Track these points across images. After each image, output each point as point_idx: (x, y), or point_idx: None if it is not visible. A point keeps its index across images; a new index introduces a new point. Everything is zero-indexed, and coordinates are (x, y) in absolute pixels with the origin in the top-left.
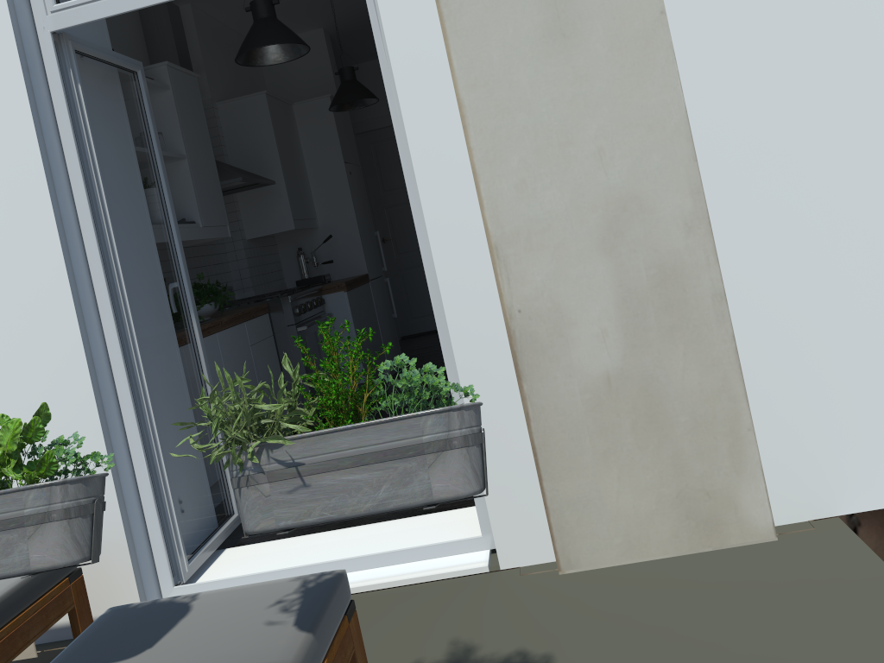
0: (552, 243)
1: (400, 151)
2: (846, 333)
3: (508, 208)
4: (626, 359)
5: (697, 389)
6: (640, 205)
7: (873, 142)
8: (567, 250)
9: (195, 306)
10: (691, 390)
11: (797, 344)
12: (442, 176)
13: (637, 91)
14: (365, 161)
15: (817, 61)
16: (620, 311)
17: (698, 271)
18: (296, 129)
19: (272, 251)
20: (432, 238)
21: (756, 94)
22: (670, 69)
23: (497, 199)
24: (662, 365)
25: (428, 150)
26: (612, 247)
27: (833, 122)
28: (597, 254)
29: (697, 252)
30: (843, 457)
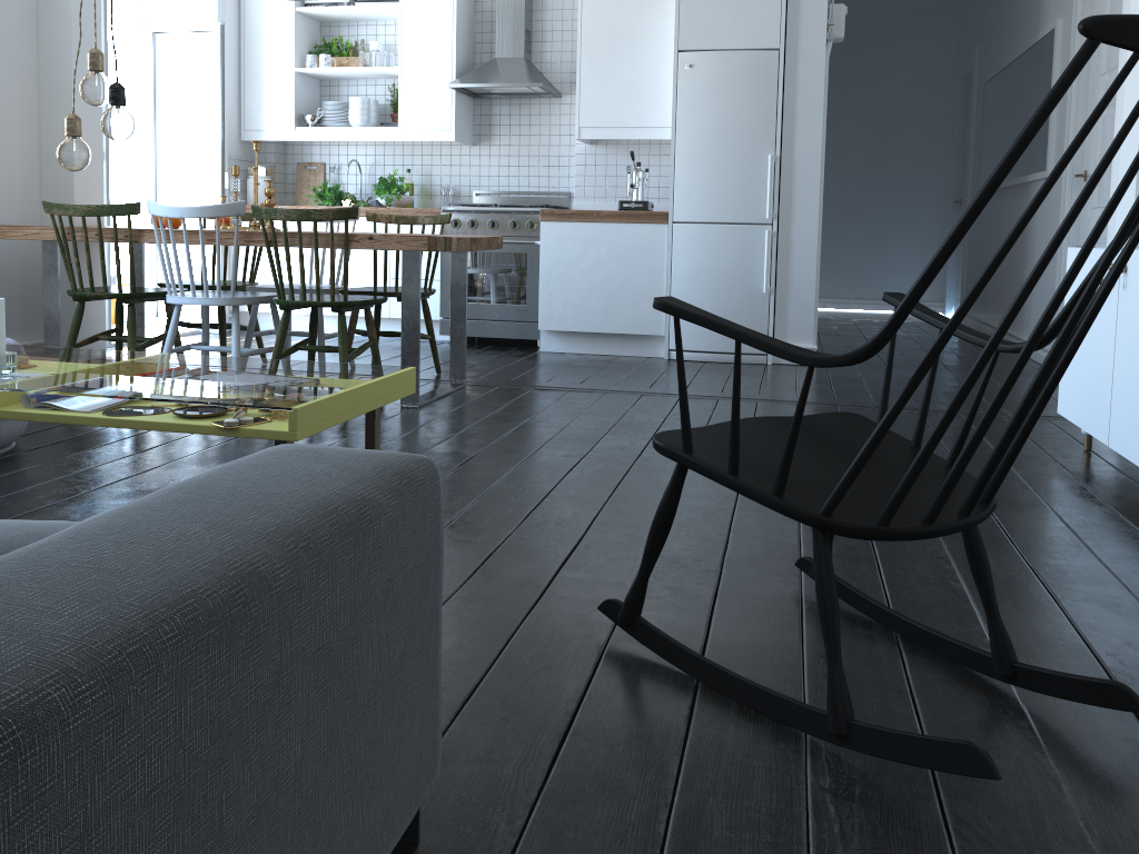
0: None
1: None
2: None
3: None
4: None
5: None
6: None
7: None
8: None
9: (220, 186)
10: None
11: None
12: None
13: None
14: (1094, 10)
15: None
16: None
17: None
18: (675, 4)
19: (660, 162)
20: None
21: None
22: None
23: None
24: None
25: None
26: None
27: None
28: None
29: None
30: None
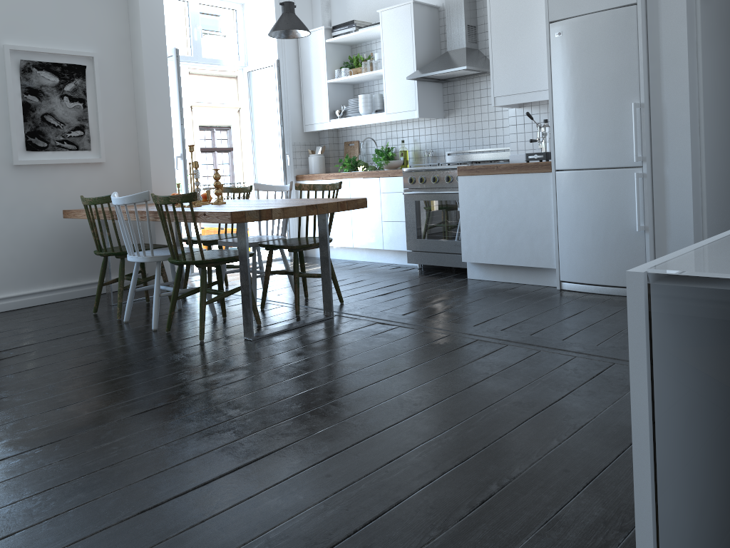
0: None
1: None
2: None
3: None
4: None
5: None
6: None
7: None
8: None
9: (282, 165)
10: None
11: None
12: None
13: None
14: None
15: None
16: None
17: None
18: None
19: None
20: None
21: None
22: None
23: None
24: None
25: None
26: None
27: None
28: None
29: None
30: None
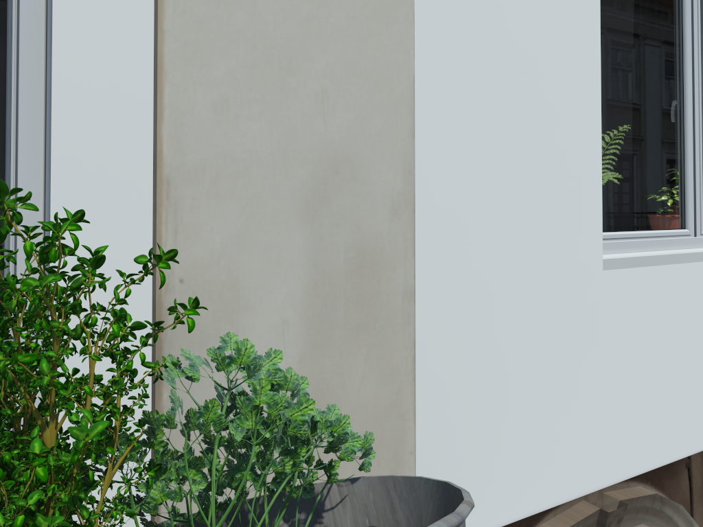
0: (246, 193)
1: (24, 9)
2: (488, 347)
3: (197, 131)
4: (303, 362)
5: (371, 404)
6: (354, 171)
7: (530, 167)
8: (262, 208)
9: None
10: (365, 405)
11: (450, 356)
12: (97, 61)
13: (374, 40)
14: None
15: (505, 79)
16: (308, 298)
17: (395, 262)
18: None
19: None
20: (58, 149)
21: (458, 91)
22: (408, 29)
23: (185, 115)
24: (341, 372)
25: (84, 16)
26: (315, 215)
27: (507, 139)
28: (297, 220)
29: (397, 240)
30: (468, 478)
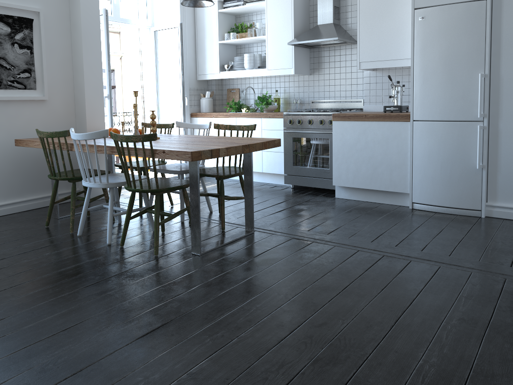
0: None
1: None
2: None
3: None
4: None
5: None
6: None
7: None
8: None
9: (182, 105)
10: None
11: None
12: None
13: None
14: None
15: None
16: None
17: None
18: None
19: None
20: None
21: None
22: None
23: None
24: None
25: None
26: None
27: None
28: None
29: None
30: None
